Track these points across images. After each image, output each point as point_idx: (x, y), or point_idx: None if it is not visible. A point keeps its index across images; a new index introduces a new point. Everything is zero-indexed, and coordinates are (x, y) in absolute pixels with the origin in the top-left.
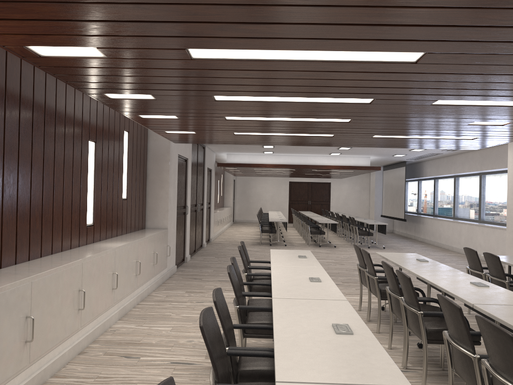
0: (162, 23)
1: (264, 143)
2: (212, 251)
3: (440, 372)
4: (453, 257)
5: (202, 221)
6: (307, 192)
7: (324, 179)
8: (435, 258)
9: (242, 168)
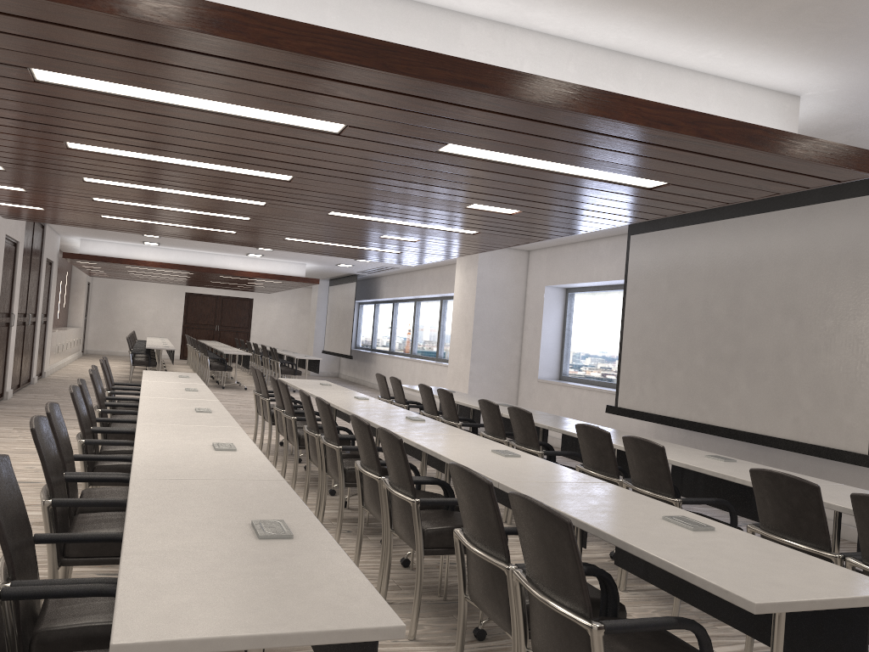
0: (48, 125)
1: (143, 232)
2: (48, 388)
3: (316, 484)
4: None
5: (33, 342)
6: (215, 312)
7: (243, 293)
8: None
9: (106, 264)
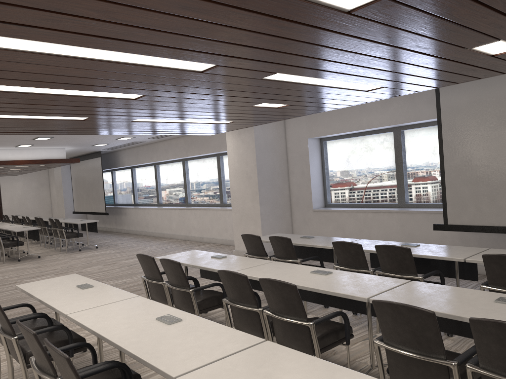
0: None
1: None
2: None
3: None
4: (172, 244)
5: None
6: None
7: None
8: (158, 248)
9: None
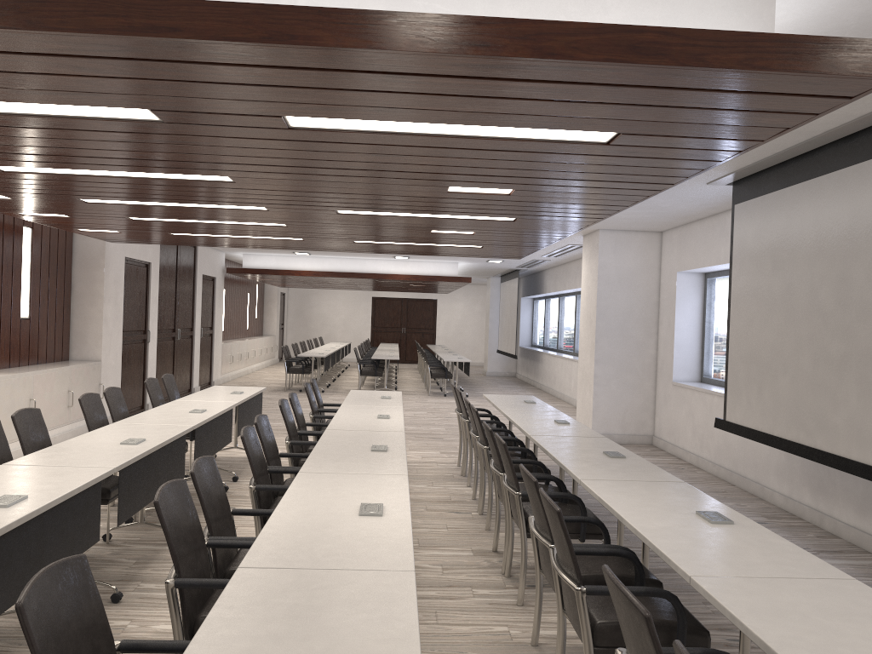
0: None
1: (232, 245)
2: None
3: None
4: None
5: (192, 355)
6: (401, 314)
7: (427, 294)
8: None
9: (269, 276)
